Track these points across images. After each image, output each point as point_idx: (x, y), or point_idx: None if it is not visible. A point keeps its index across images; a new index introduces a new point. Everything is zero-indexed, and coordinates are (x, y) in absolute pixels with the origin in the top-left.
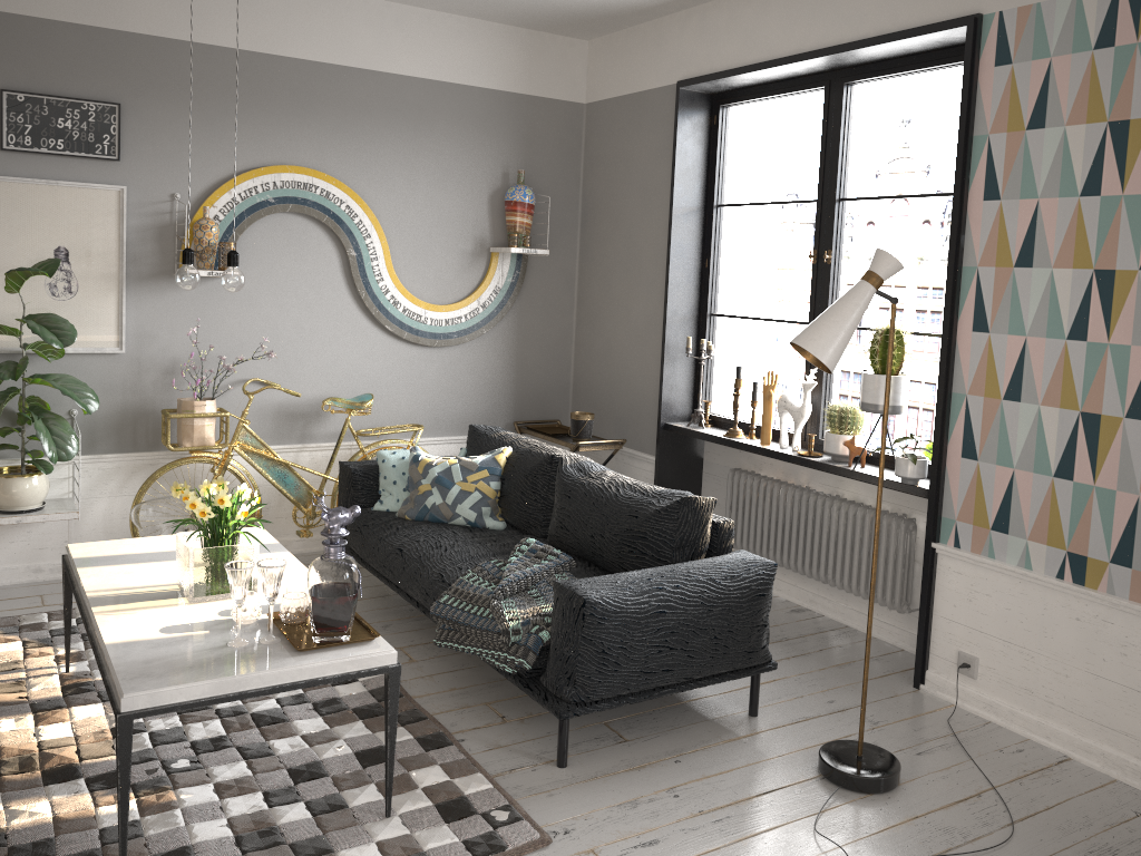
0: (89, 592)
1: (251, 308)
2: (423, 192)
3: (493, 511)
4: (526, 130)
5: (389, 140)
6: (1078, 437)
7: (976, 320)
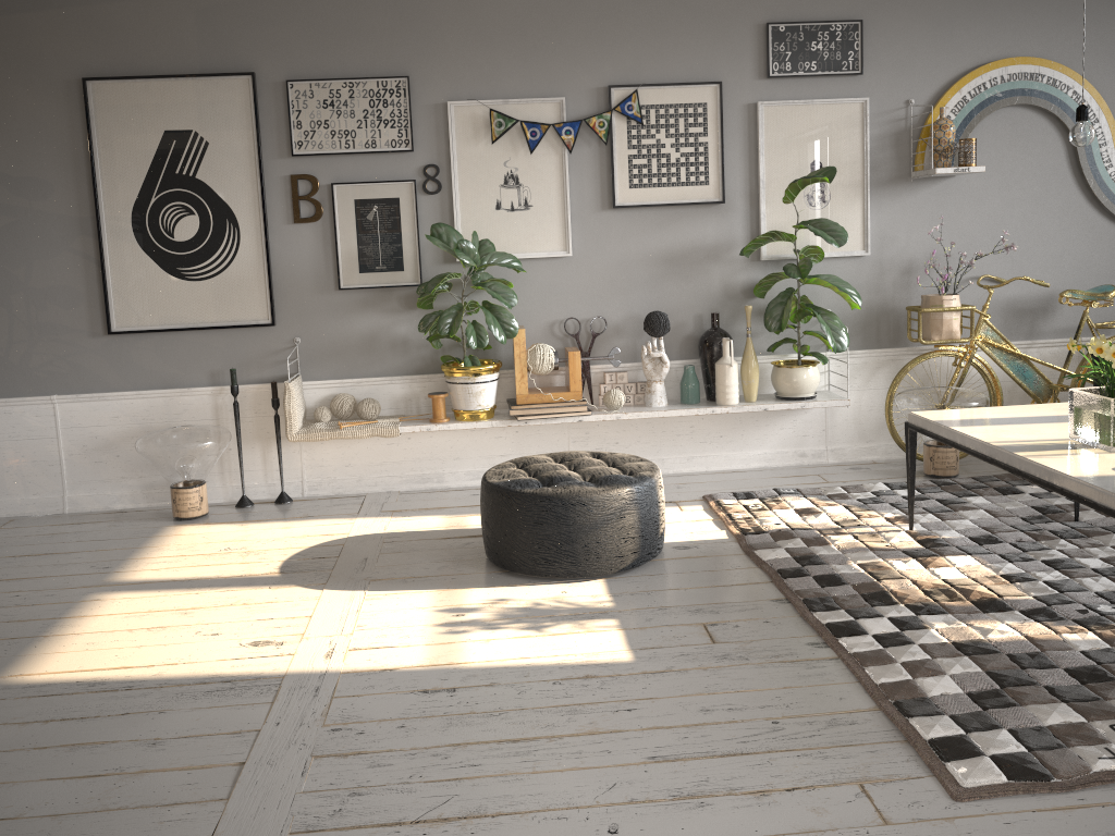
0: (991, 442)
1: (978, 205)
2: None
3: None
4: None
5: (1114, 17)
6: None
7: None
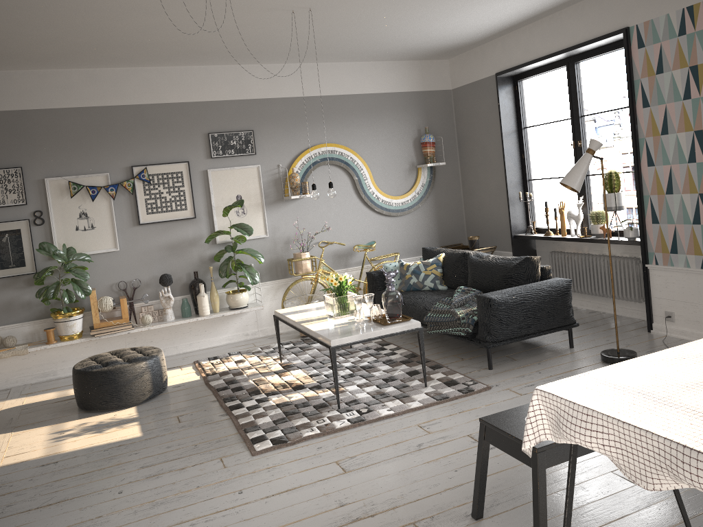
0: (296, 320)
1: (316, 209)
2: (383, 145)
3: (440, 282)
4: (425, 108)
5: (364, 124)
6: (699, 205)
7: (648, 161)
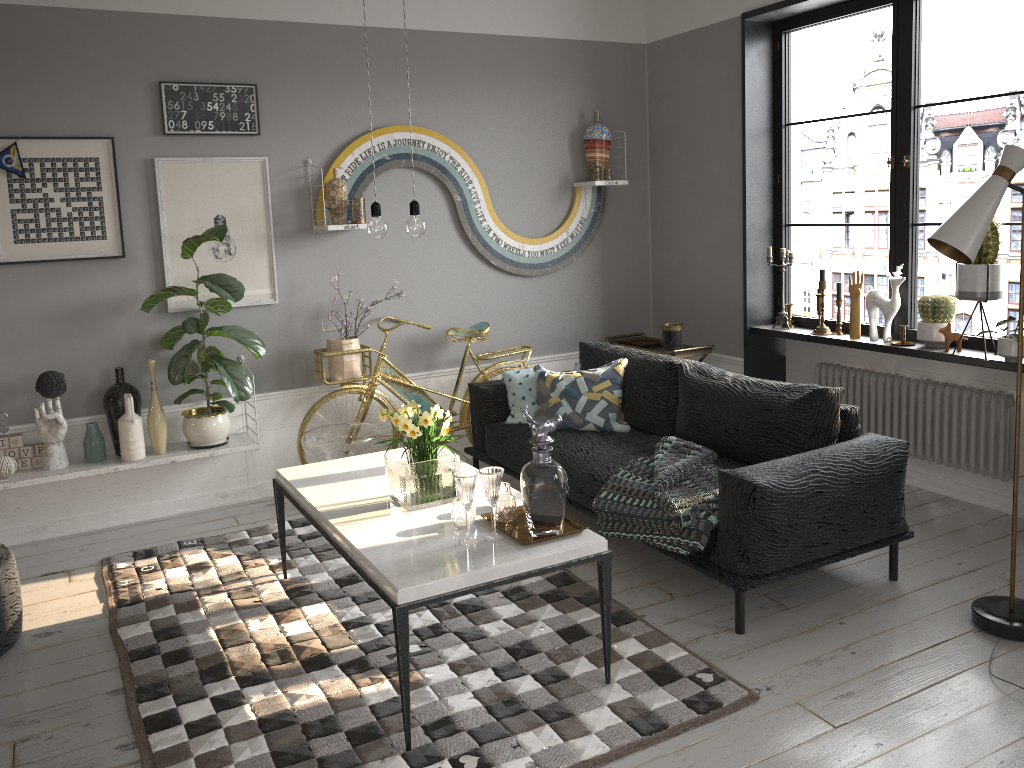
0: (318, 507)
1: (377, 255)
2: (513, 138)
3: (617, 416)
4: (596, 74)
5: (480, 95)
6: None
7: None
